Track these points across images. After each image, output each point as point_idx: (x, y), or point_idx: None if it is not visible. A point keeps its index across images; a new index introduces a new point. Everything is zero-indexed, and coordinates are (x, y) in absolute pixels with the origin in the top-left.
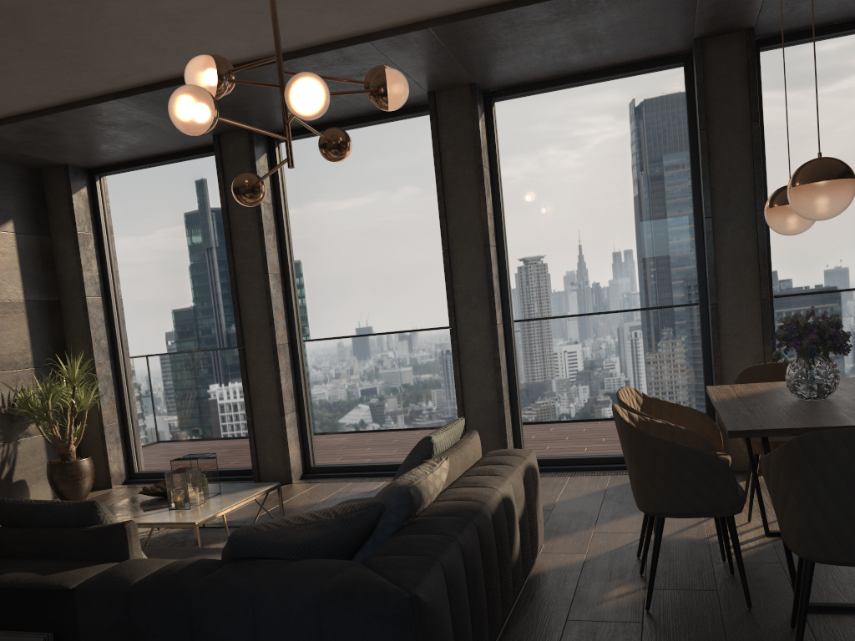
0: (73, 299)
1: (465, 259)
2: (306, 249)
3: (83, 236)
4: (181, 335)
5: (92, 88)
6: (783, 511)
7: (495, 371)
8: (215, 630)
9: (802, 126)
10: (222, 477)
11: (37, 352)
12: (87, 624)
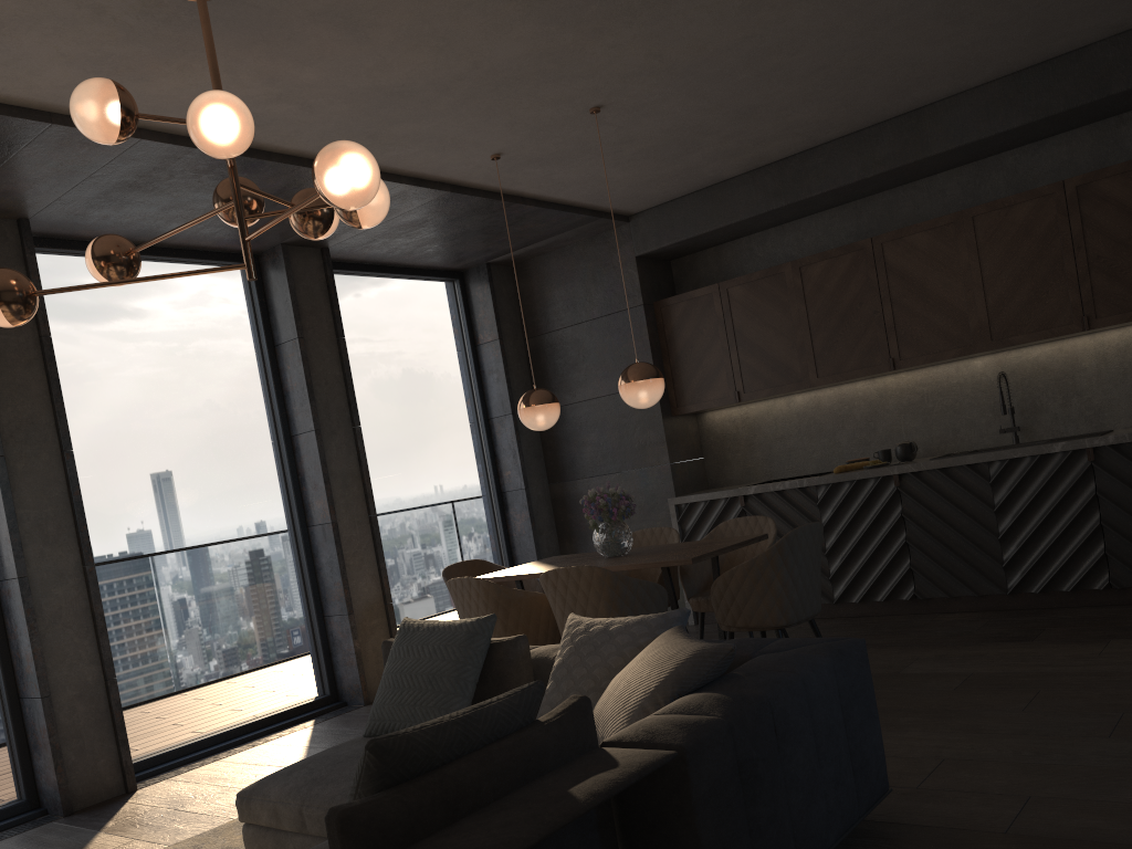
0: None
1: (32, 471)
2: None
3: None
4: None
5: None
6: (762, 599)
7: (100, 635)
8: (797, 725)
9: (354, 351)
10: None
11: None
12: (709, 786)
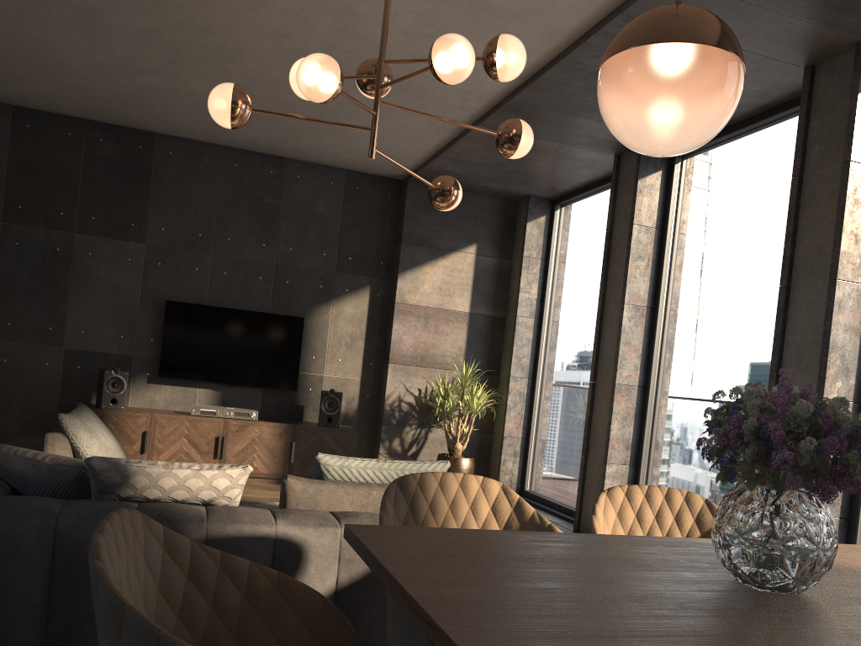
0: (511, 317)
1: (806, 299)
2: (679, 280)
3: (529, 261)
4: (576, 363)
5: (457, 116)
6: None
7: None
8: None
9: None
10: (566, 517)
11: (470, 359)
12: None
